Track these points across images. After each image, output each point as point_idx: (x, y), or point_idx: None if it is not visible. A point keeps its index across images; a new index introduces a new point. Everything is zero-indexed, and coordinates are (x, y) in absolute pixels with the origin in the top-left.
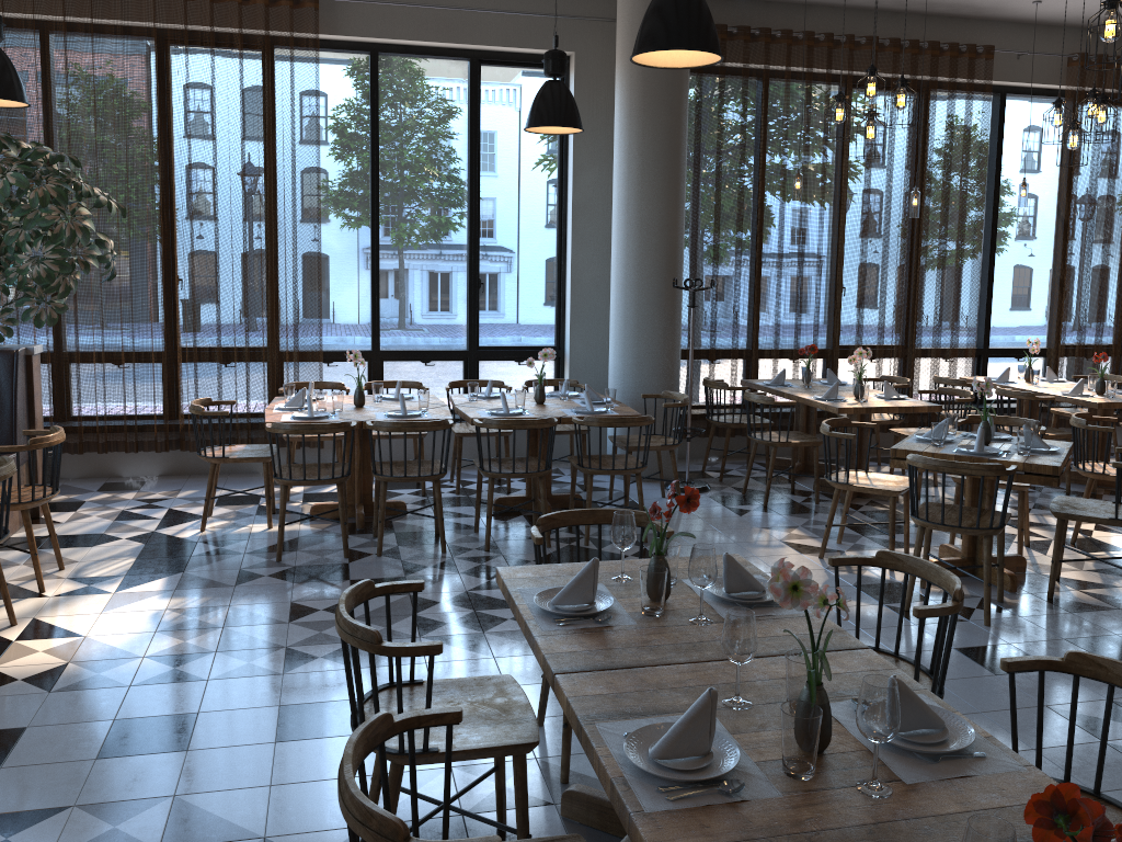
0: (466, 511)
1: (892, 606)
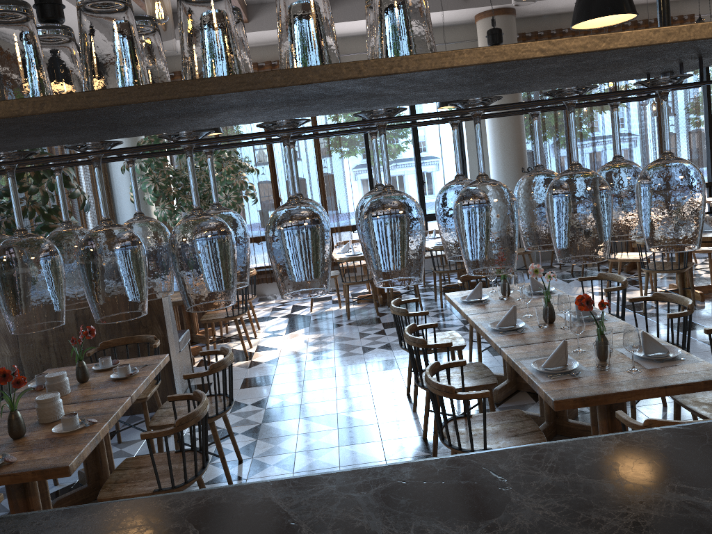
0: (429, 293)
1: (637, 312)
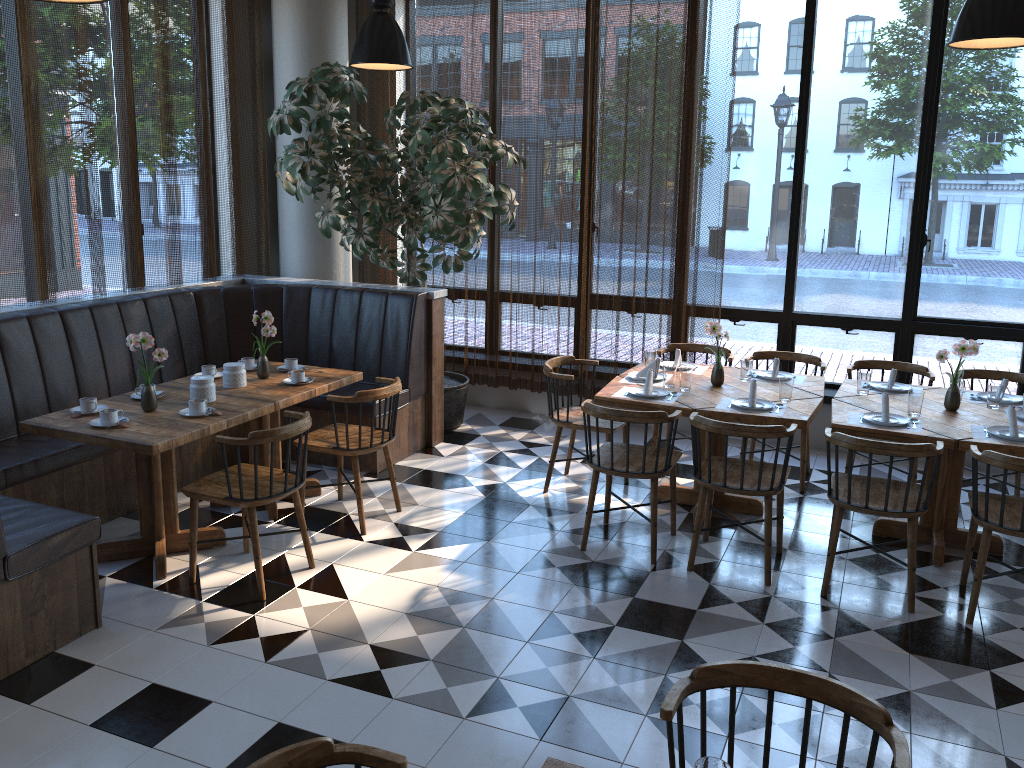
0: None
1: None
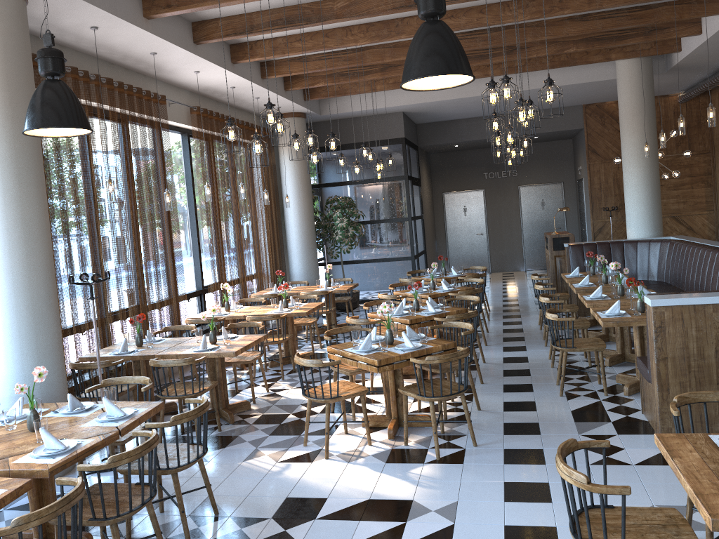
0: None
1: (430, 461)
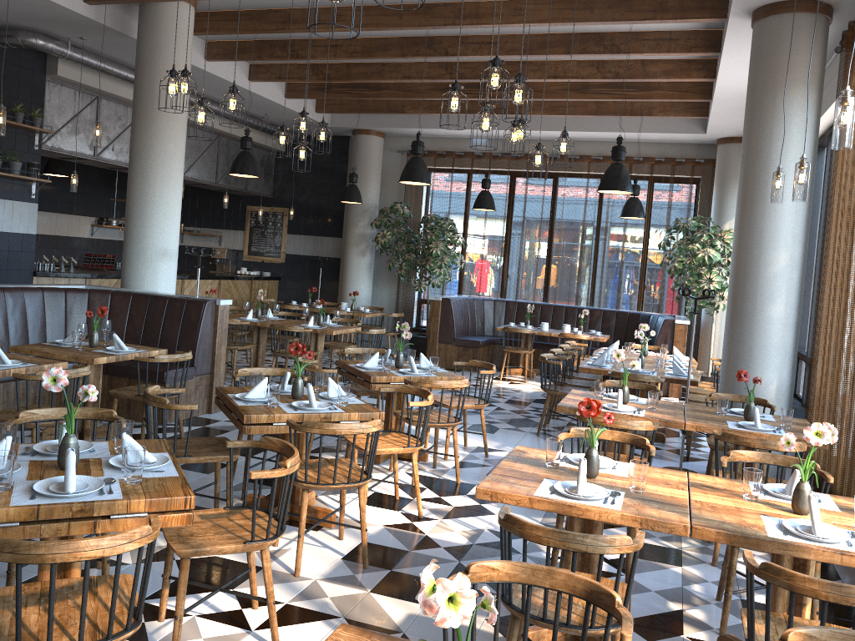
0: None
1: None
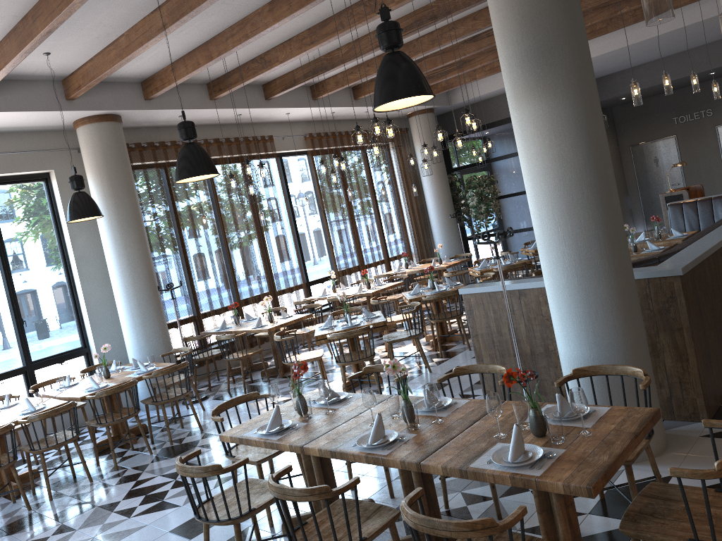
0: (78, 459)
1: None
